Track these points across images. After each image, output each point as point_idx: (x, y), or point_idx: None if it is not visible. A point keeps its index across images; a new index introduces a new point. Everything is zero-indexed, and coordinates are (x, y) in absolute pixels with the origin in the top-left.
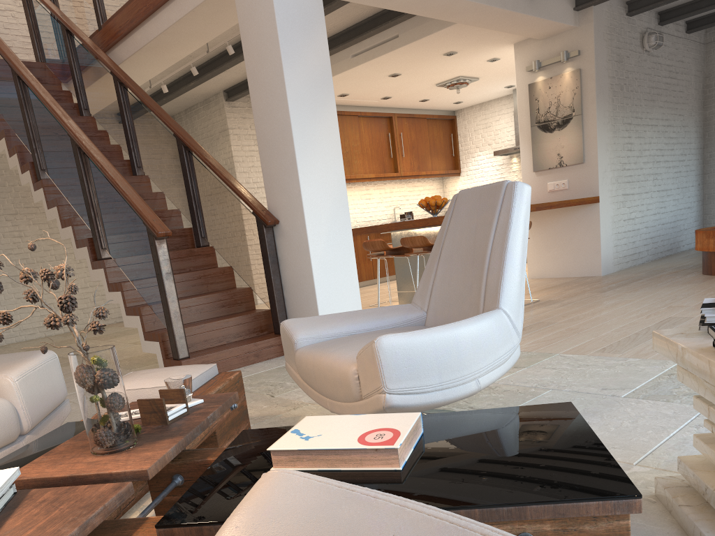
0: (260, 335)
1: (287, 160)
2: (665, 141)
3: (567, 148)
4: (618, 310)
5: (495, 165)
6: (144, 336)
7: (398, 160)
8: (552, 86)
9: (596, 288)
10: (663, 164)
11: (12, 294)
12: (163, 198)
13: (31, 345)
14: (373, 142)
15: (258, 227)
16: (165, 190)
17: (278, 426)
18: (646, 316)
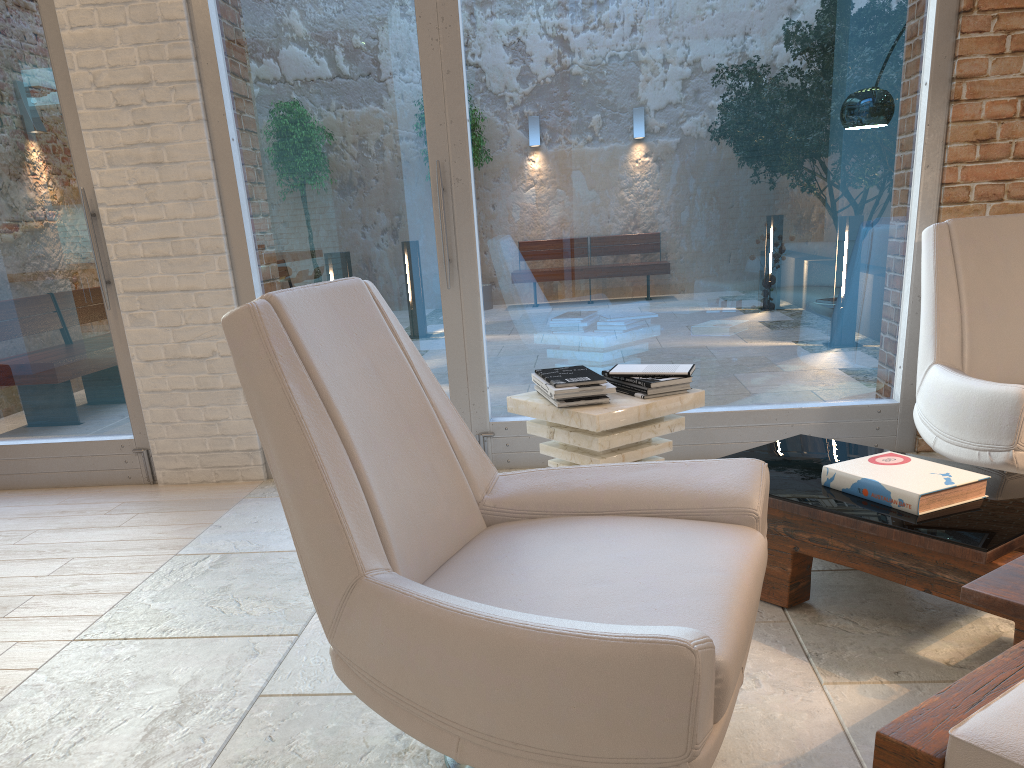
0: None
1: None
2: None
3: None
4: None
5: None
6: None
7: None
8: None
9: None
10: None
11: None
12: None
13: None
14: None
15: None
16: None
17: None
18: None
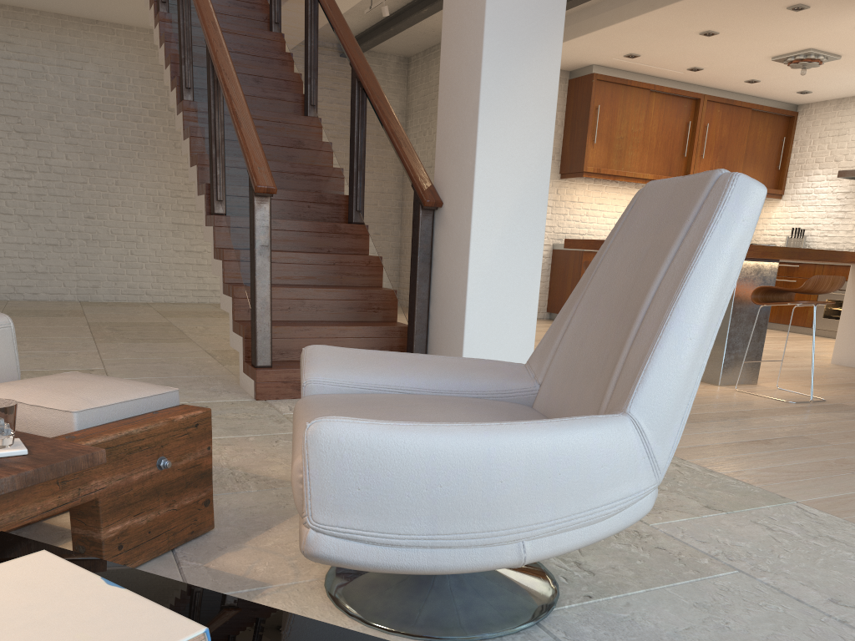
0: None
1: (467, 115)
2: None
3: None
4: None
5: (837, 191)
6: (232, 325)
7: (693, 161)
8: None
9: None
10: None
11: (171, 244)
12: (330, 151)
13: (172, 309)
14: (664, 131)
15: (414, 207)
16: (331, 141)
17: (282, 505)
18: None
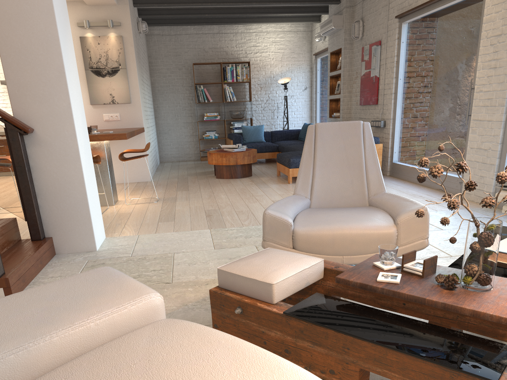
0: (14, 244)
1: (51, 72)
2: (148, 94)
3: (117, 91)
4: (233, 199)
5: None
6: None
7: None
8: (101, 43)
9: (174, 188)
10: (149, 109)
11: None
12: None
13: None
14: None
15: (9, 134)
16: None
17: None
18: (259, 201)
